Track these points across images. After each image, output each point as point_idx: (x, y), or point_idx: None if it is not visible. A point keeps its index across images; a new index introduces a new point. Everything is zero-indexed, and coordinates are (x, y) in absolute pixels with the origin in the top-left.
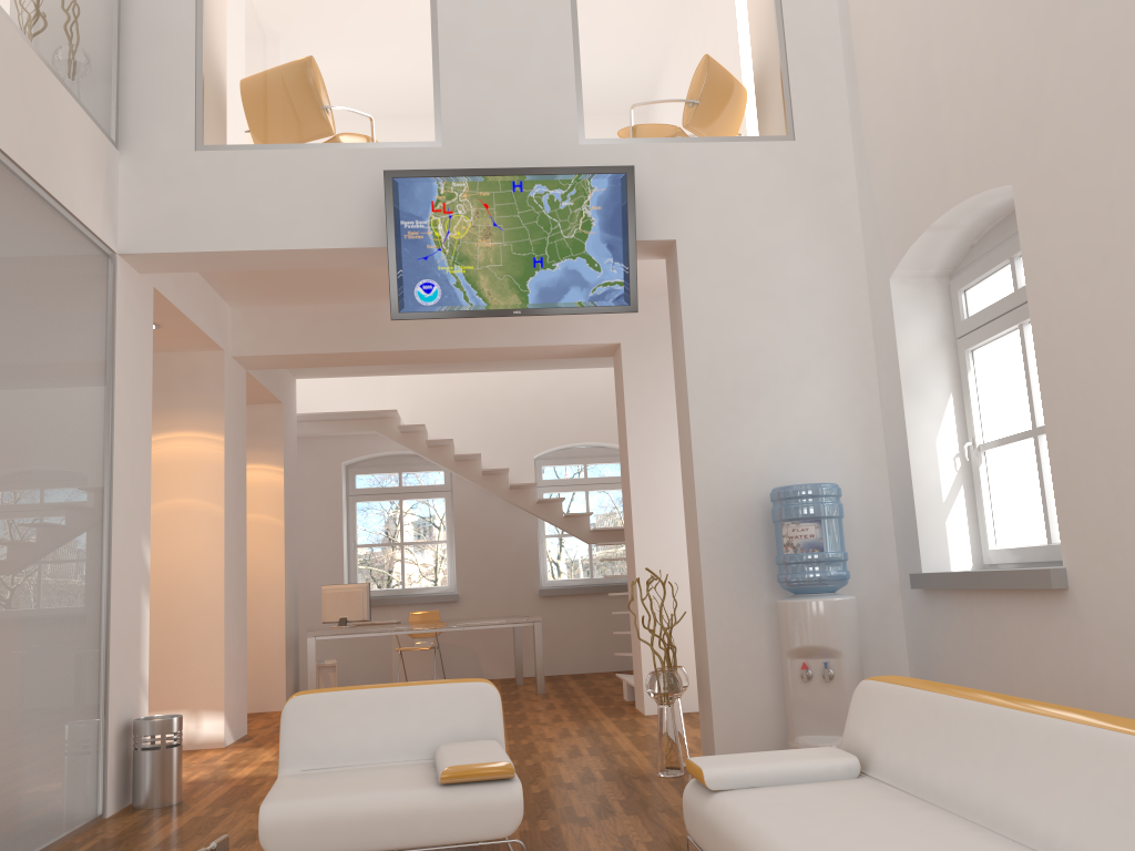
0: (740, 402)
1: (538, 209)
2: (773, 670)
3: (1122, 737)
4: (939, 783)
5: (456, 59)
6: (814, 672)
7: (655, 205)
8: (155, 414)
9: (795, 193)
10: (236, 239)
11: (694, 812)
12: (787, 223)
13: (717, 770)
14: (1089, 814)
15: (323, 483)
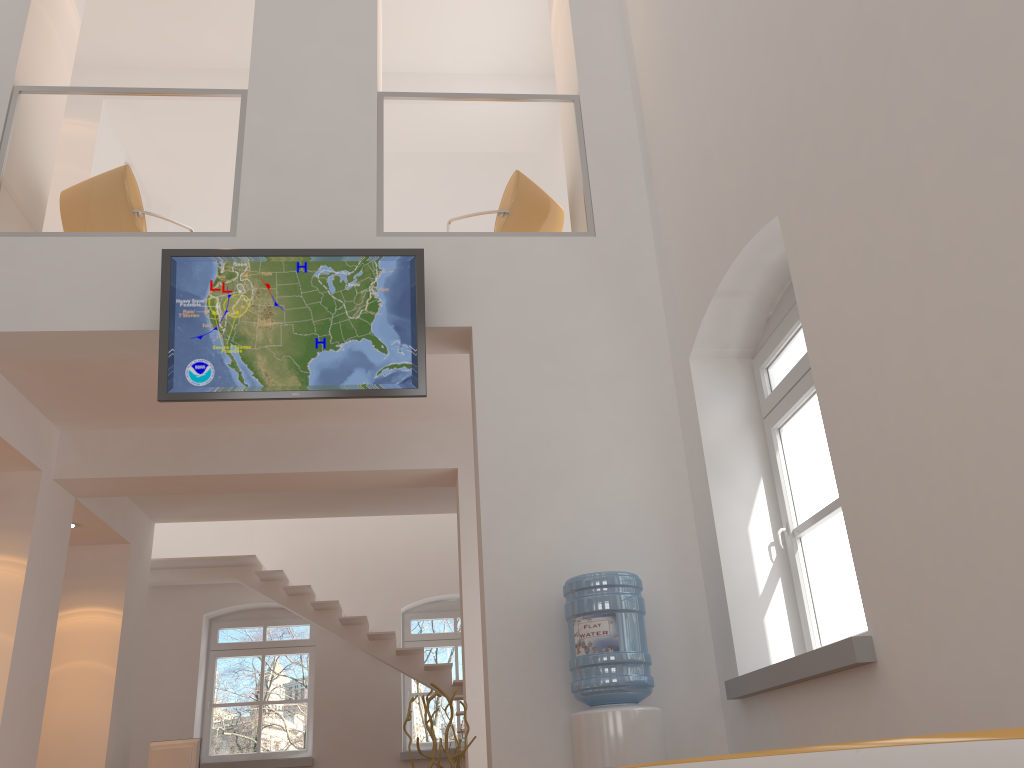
0: (537, 491)
1: (322, 290)
2: None
3: (832, 757)
4: None
5: (259, 159)
6: None
7: (452, 293)
8: None
9: (596, 284)
10: (6, 320)
11: None
12: (588, 312)
13: None
14: None
15: (181, 636)
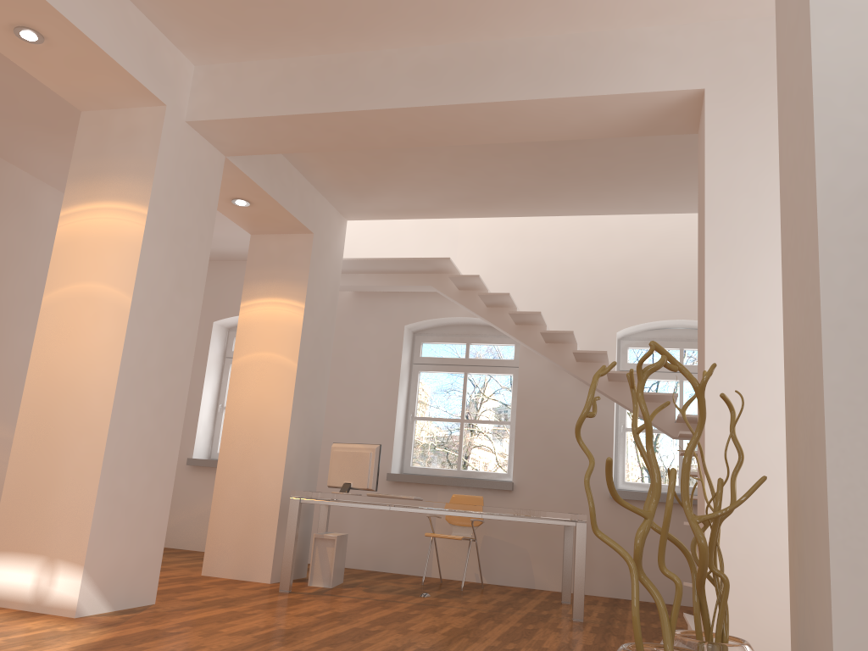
0: None
1: None
2: None
3: None
4: None
5: None
6: None
7: None
8: (81, 182)
9: None
10: None
11: None
12: None
13: None
14: None
15: (383, 346)
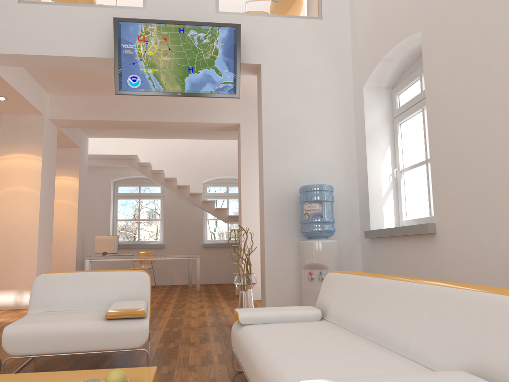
0: (288, 145)
1: (191, 43)
2: (296, 276)
3: (447, 289)
4: (356, 321)
5: None
6: (314, 276)
7: (252, 46)
8: (7, 145)
9: (320, 45)
10: (37, 49)
11: (234, 336)
12: (316, 59)
13: (246, 314)
14: (426, 332)
15: (101, 189)
